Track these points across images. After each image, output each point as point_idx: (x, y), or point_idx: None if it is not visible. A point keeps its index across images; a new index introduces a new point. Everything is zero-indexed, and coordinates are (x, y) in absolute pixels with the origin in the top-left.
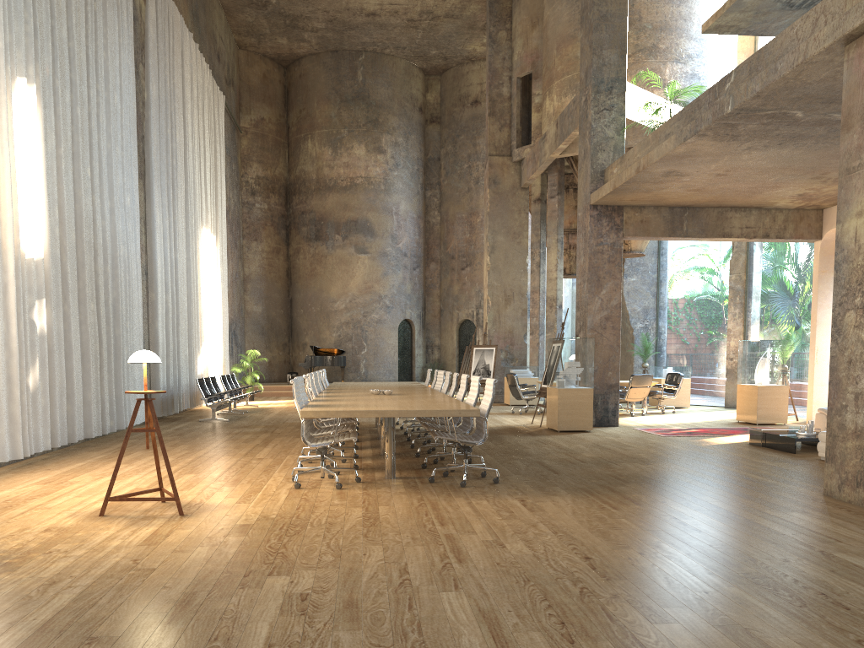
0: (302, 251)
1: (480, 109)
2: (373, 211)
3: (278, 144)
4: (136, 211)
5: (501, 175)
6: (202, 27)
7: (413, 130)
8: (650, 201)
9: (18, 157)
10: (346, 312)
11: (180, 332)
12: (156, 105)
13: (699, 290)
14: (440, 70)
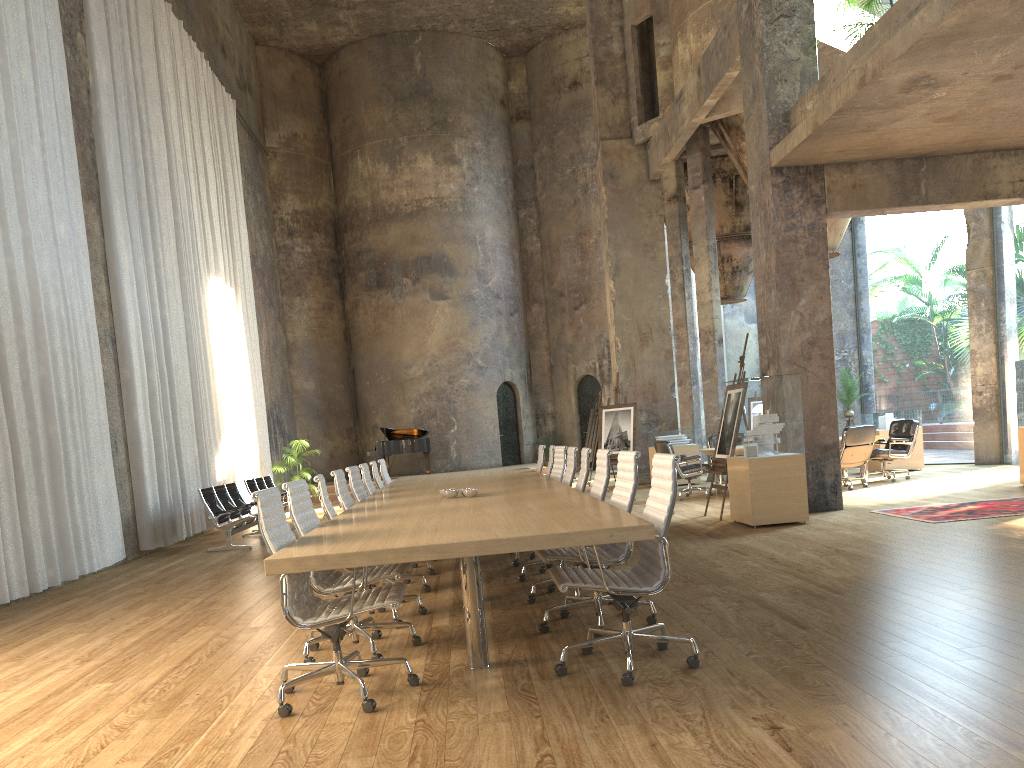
0: (362, 305)
1: (581, 92)
2: (450, 242)
3: (318, 167)
4: (79, 246)
5: (620, 165)
6: (192, 4)
7: (494, 130)
8: (869, 150)
9: None
10: (425, 379)
11: (182, 423)
12: (110, 93)
13: (888, 312)
14: (523, 48)
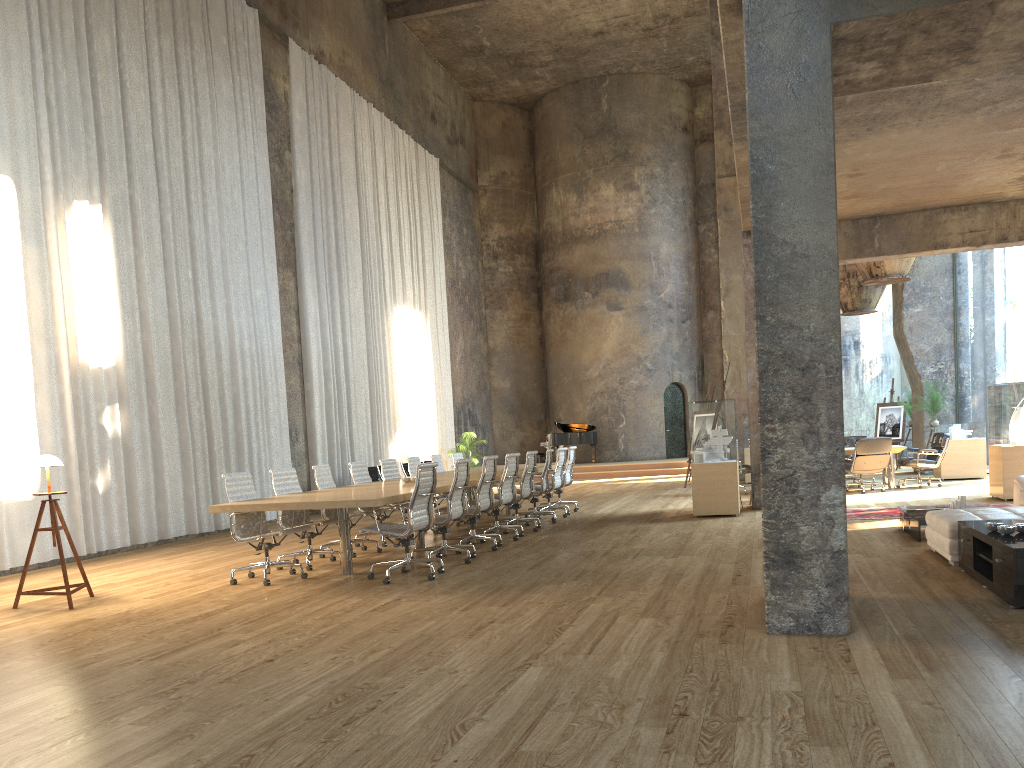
0: (552, 315)
1: None
2: (626, 259)
3: (523, 198)
4: (271, 303)
5: (733, 199)
6: (401, 91)
7: (674, 156)
8: None
9: (78, 275)
10: (599, 380)
11: (357, 419)
12: (307, 189)
13: None
14: (707, 77)
